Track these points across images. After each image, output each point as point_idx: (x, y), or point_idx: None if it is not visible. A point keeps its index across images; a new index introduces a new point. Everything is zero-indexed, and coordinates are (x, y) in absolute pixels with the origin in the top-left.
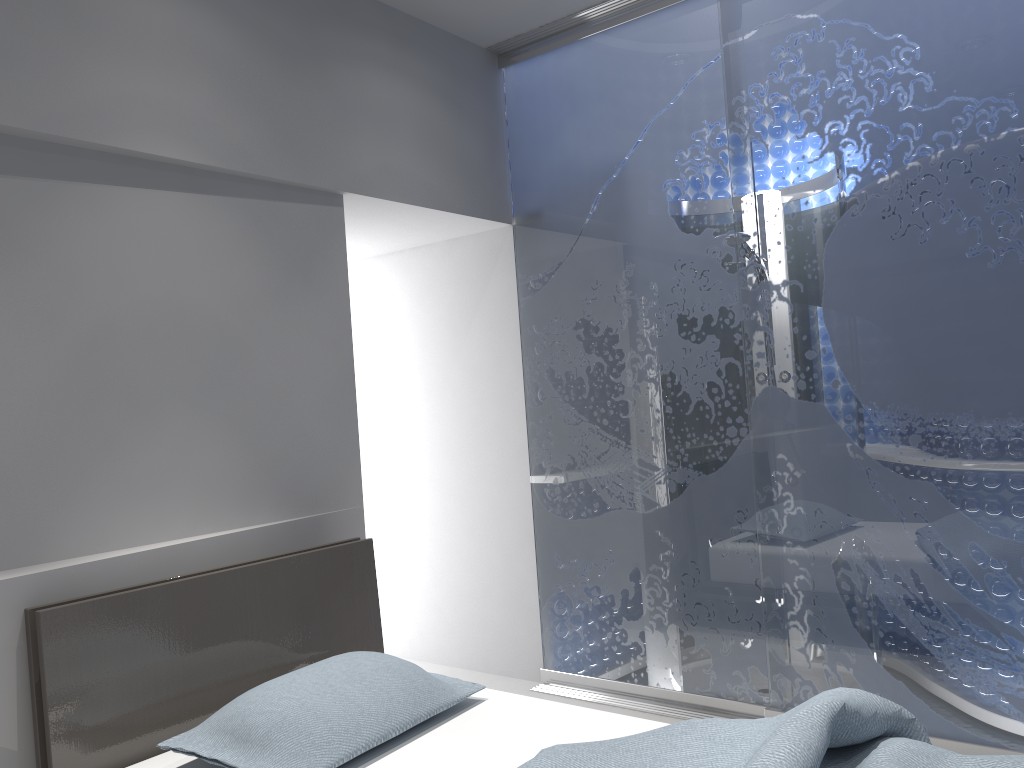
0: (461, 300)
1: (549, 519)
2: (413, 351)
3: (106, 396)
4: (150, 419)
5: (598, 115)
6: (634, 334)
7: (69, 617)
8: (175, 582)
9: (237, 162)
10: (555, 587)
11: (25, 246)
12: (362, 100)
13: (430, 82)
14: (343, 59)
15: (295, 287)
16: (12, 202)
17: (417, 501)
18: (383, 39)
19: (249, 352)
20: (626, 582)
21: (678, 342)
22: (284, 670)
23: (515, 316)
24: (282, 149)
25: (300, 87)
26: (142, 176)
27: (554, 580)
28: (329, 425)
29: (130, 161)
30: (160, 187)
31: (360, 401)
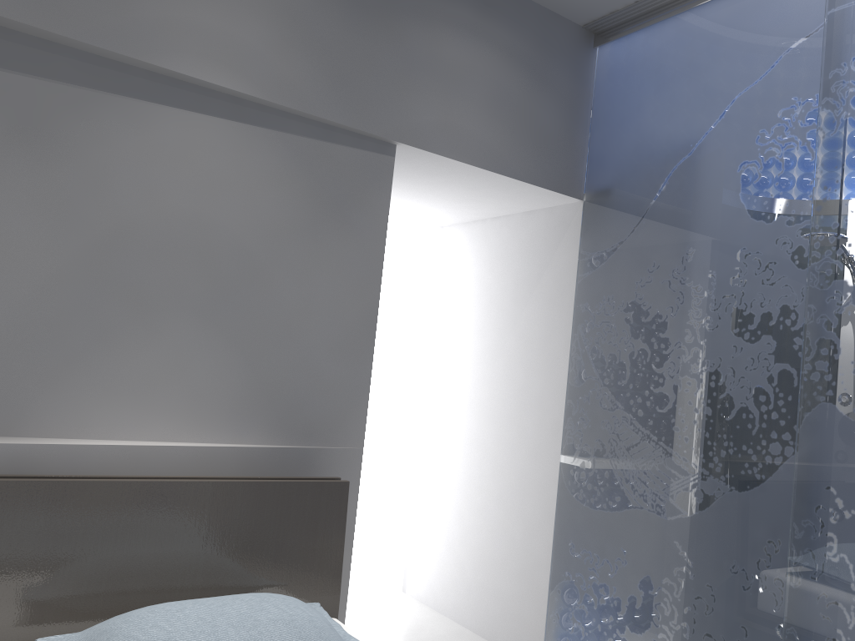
0: (526, 271)
1: (570, 503)
2: (479, 315)
3: (111, 294)
4: (151, 323)
5: (681, 92)
6: (683, 324)
7: (0, 491)
8: (120, 481)
9: (284, 98)
10: (565, 574)
11: (58, 145)
12: (432, 58)
13: (512, 50)
14: (418, 17)
15: (328, 225)
16: (54, 105)
17: (459, 458)
18: (466, 3)
19: (267, 278)
20: (635, 589)
21: (729, 338)
22: (221, 593)
23: (571, 292)
24: (335, 92)
25: (366, 37)
26: (188, 99)
27: (565, 567)
28: (340, 362)
29: (178, 84)
30: (204, 111)
31: (429, 355)
